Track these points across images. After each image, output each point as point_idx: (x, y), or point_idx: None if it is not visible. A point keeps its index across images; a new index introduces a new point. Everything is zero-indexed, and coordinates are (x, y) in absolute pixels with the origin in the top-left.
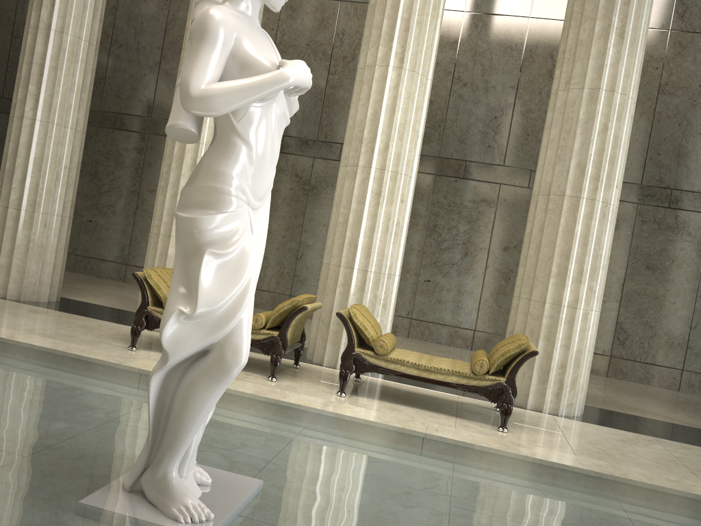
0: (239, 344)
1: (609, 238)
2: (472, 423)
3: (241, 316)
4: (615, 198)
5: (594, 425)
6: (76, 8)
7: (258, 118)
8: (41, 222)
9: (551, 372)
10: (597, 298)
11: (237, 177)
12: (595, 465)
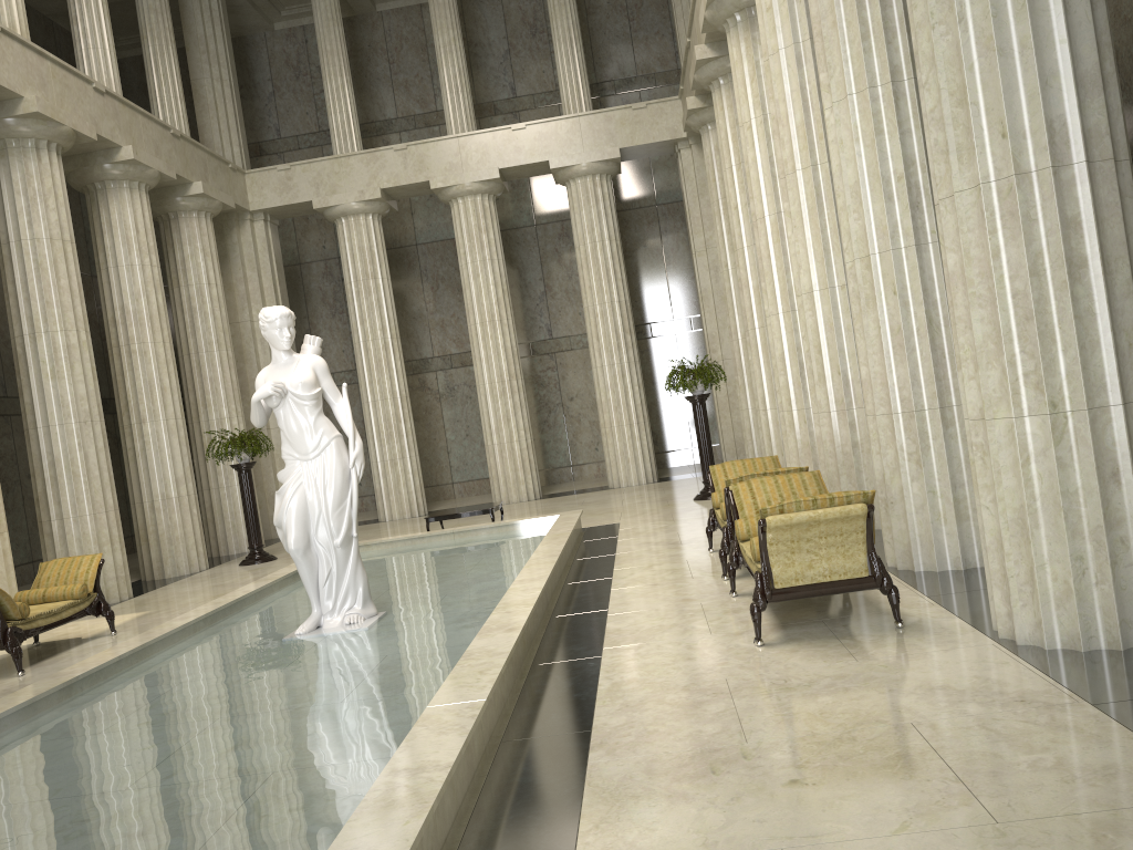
0: (287, 538)
1: (1021, 249)
2: (762, 633)
3: (286, 523)
4: (1008, 162)
5: (1017, 665)
6: (768, 184)
7: (280, 415)
8: (801, 419)
9: (989, 555)
10: (1039, 387)
11: (284, 449)
12: (488, 650)
